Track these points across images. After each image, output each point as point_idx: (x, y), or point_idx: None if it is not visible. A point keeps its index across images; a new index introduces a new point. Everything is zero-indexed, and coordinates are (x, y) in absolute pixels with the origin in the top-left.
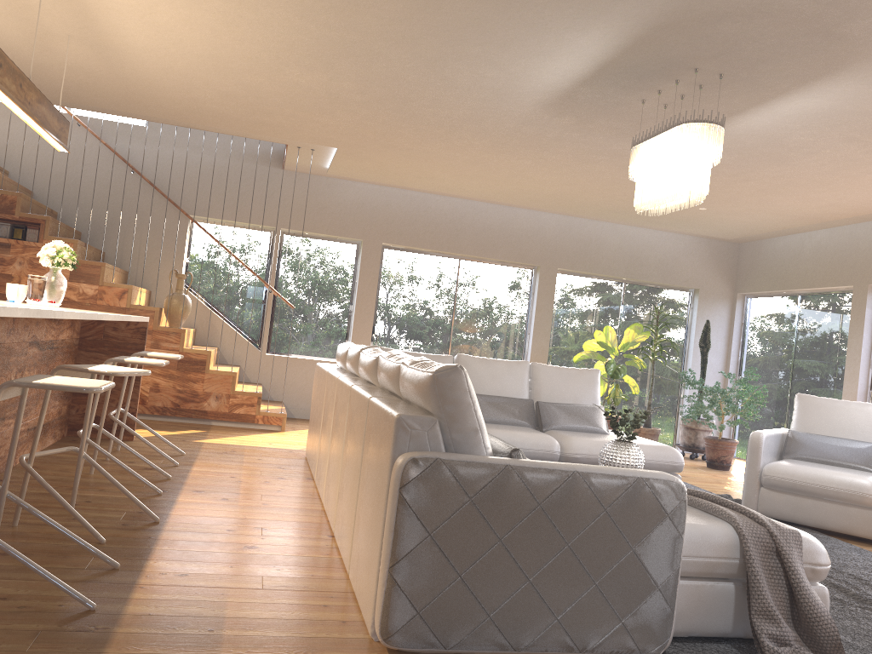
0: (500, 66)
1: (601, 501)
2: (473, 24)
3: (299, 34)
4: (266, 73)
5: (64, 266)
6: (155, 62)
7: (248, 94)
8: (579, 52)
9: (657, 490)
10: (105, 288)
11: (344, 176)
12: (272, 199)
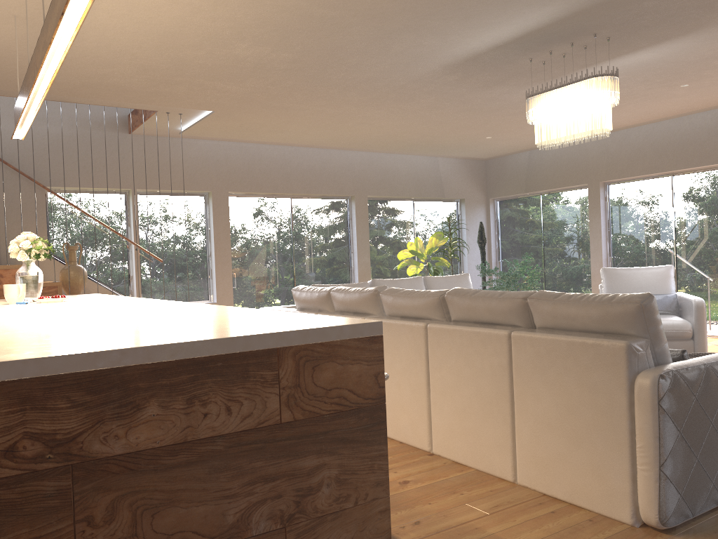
0: (442, 36)
1: None
2: (457, 2)
3: (284, 12)
4: (211, 48)
5: (44, 257)
6: (95, 40)
7: (170, 68)
8: (520, 23)
9: None
10: (1, 271)
11: (195, 136)
12: (123, 163)
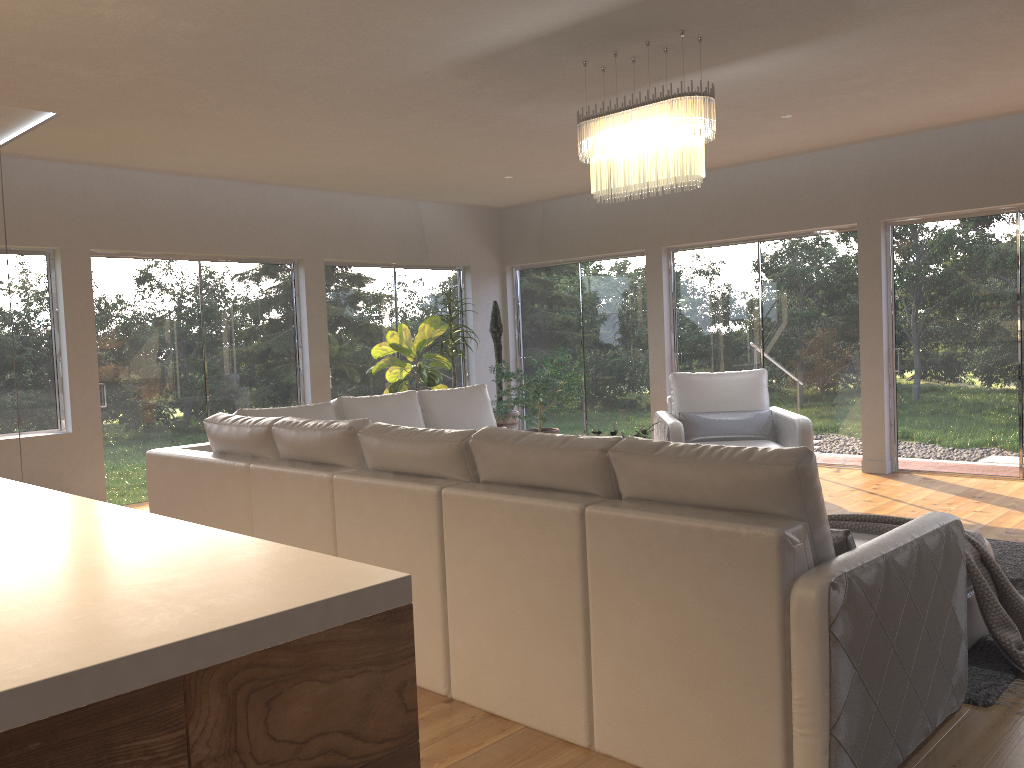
0: (455, 14)
1: (934, 563)
2: None
3: None
4: None
5: None
6: None
7: None
8: (577, 3)
9: (955, 534)
10: None
11: (27, 153)
12: None
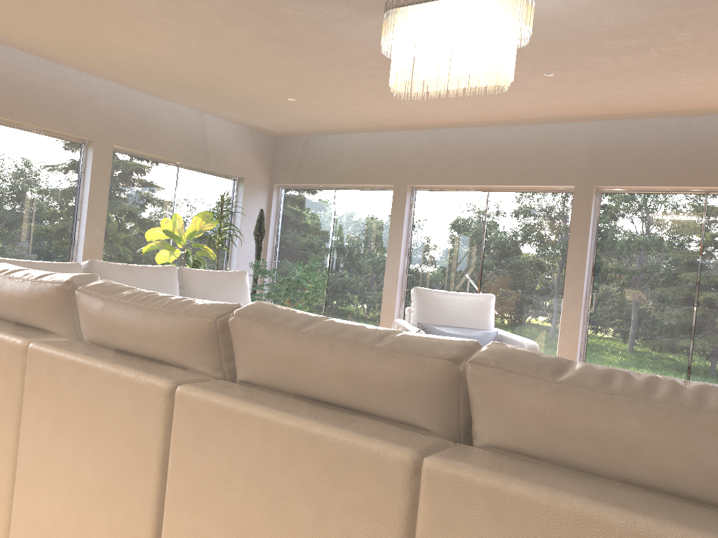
0: None
1: None
2: None
3: None
4: None
5: None
6: None
7: None
8: None
9: None
10: None
11: None
12: None
